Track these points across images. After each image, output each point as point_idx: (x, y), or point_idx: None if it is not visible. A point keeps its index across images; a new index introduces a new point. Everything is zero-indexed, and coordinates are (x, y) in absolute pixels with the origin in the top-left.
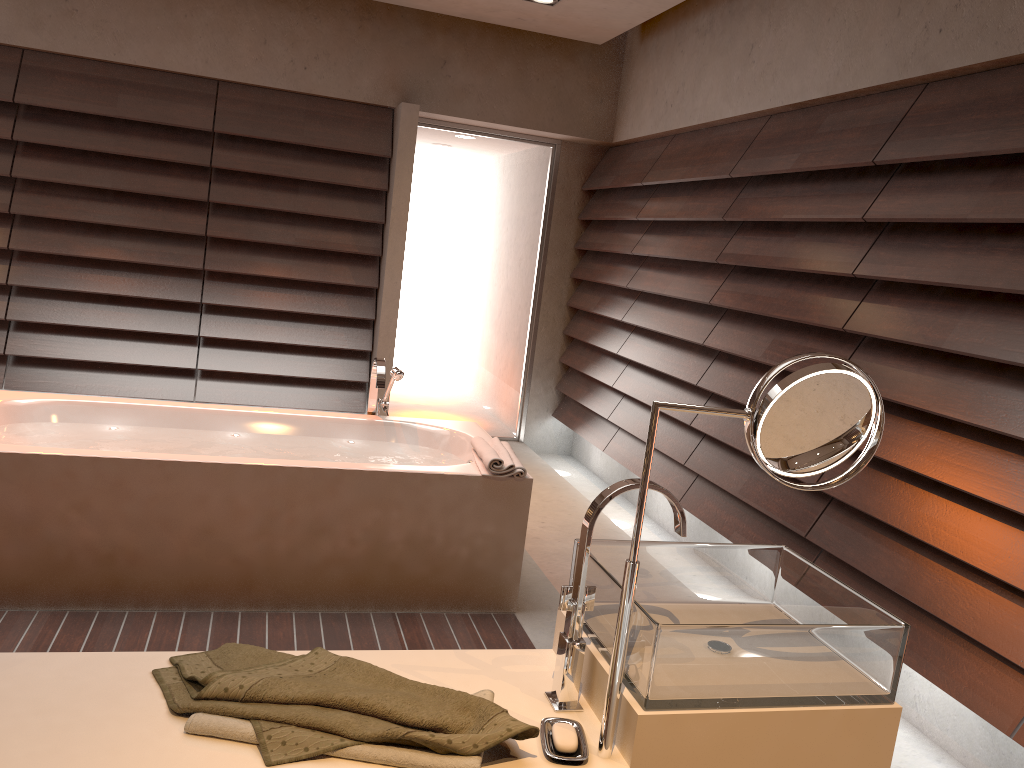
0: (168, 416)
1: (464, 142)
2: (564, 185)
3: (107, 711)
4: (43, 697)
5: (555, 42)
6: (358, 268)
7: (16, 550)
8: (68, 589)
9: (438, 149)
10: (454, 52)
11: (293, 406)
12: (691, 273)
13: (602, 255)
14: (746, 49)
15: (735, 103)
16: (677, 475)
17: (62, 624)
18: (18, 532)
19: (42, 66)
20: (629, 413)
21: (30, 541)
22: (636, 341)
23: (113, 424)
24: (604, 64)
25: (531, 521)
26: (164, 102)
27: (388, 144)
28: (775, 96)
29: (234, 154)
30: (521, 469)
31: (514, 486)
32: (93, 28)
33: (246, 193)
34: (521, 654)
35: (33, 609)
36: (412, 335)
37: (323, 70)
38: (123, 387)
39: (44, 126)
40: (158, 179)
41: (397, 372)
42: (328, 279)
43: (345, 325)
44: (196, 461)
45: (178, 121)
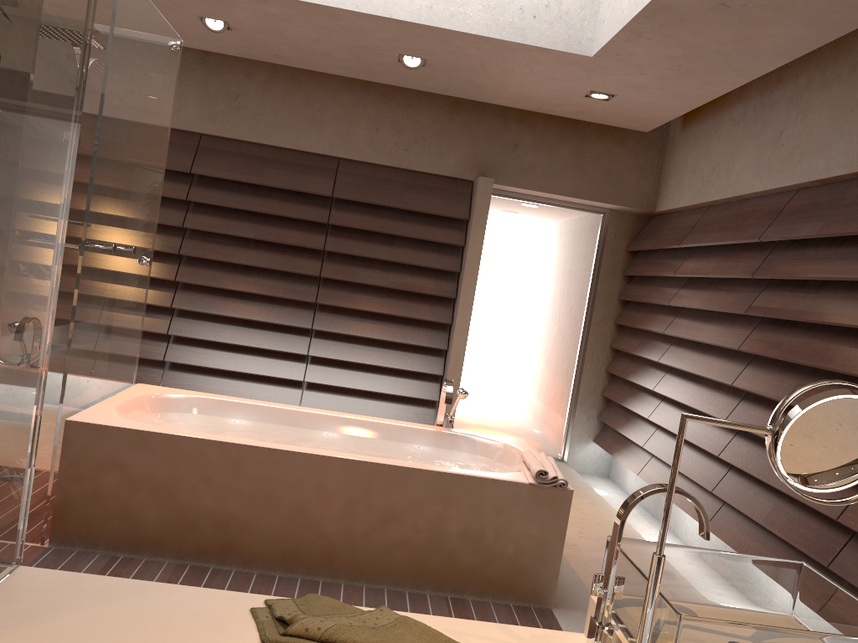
0: (279, 415)
1: (528, 209)
2: (611, 246)
3: (213, 635)
4: (167, 618)
5: (608, 130)
6: (436, 307)
7: (156, 510)
8: (191, 546)
9: (507, 214)
10: (524, 138)
11: (376, 416)
12: (722, 323)
13: (642, 305)
14: (776, 134)
15: (765, 179)
16: (705, 501)
17: (184, 574)
18: (159, 496)
19: (213, 147)
20: (662, 443)
21: (167, 504)
22: (670, 380)
23: (237, 418)
24: (649, 148)
25: (570, 530)
26: (297, 174)
27: (467, 209)
28: (802, 173)
29: (346, 214)
30: (563, 480)
31: (556, 495)
32: (252, 119)
33: (353, 244)
34: (555, 634)
35: (164, 560)
36: (477, 364)
37: (419, 151)
38: (247, 392)
39: (210, 190)
40: (288, 232)
41: (462, 392)
42: (411, 315)
43: (422, 353)
44: (297, 451)
45: (306, 188)
